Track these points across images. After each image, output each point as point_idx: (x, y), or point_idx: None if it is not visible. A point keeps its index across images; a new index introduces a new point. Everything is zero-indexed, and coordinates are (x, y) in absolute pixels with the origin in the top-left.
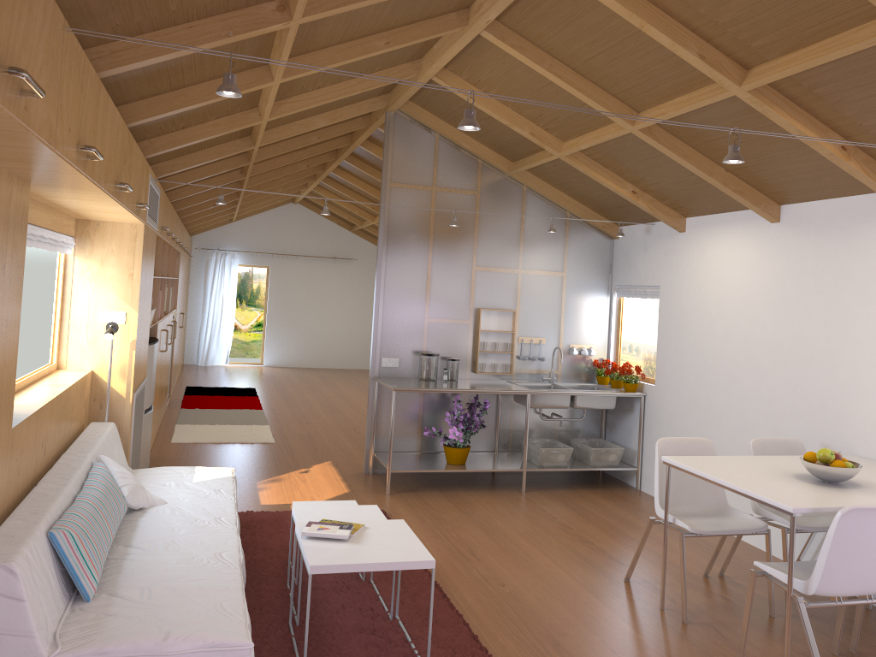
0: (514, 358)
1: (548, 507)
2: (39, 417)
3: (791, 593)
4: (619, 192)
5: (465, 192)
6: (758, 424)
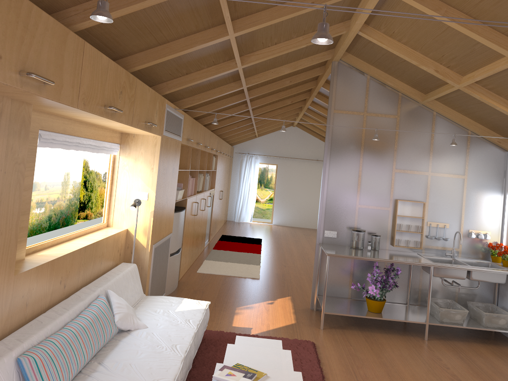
0: (423, 237)
1: (444, 357)
2: (55, 264)
3: None
4: None
5: (388, 116)
6: None
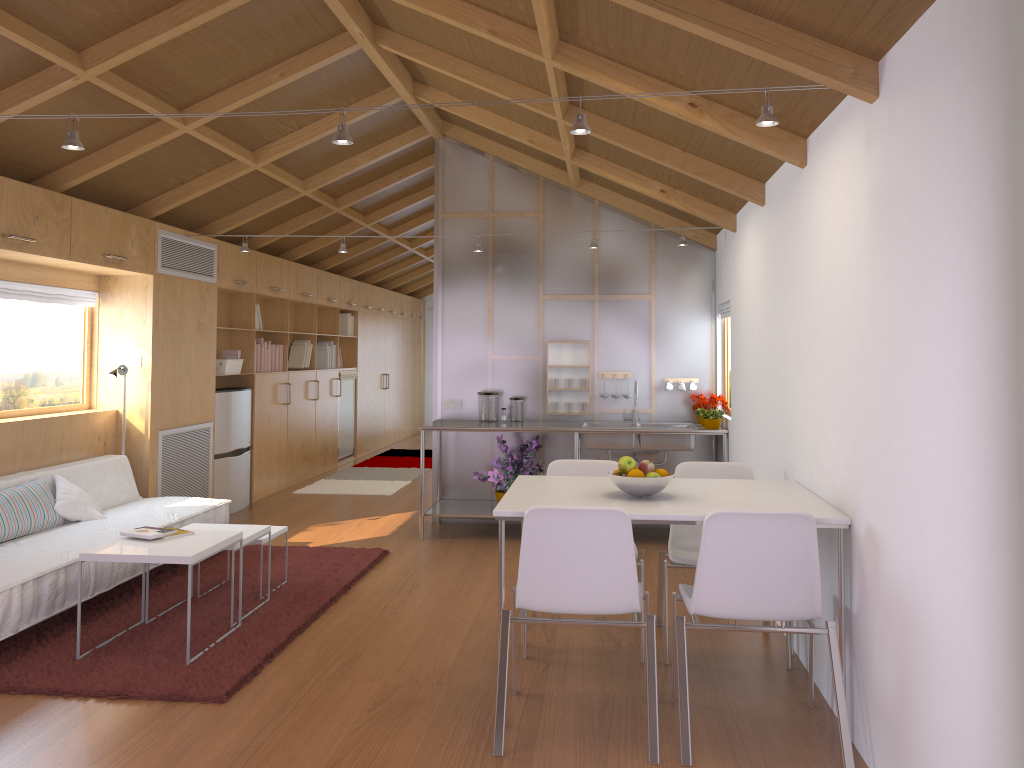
0: (595, 395)
1: None
2: None
3: (500, 605)
4: (646, 193)
5: (526, 214)
6: (763, 454)
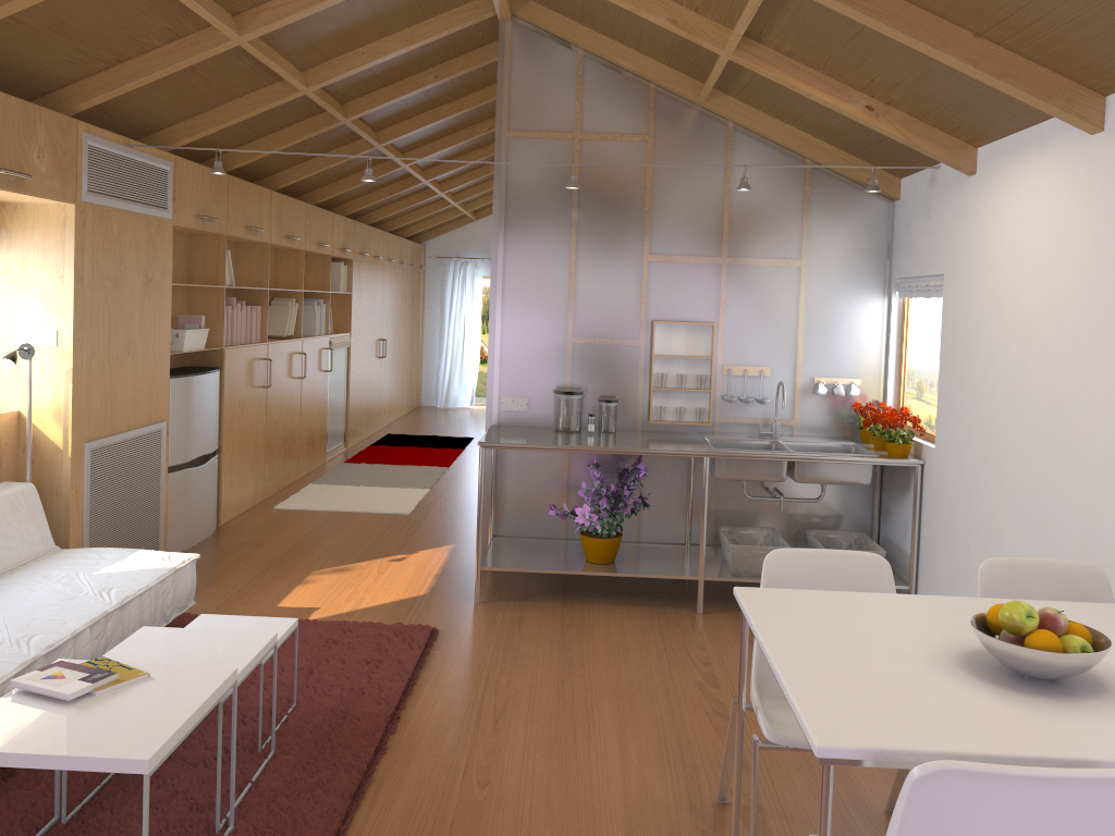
0: (716, 398)
1: (716, 644)
2: None
3: None
4: (843, 111)
5: (629, 137)
6: (1063, 528)
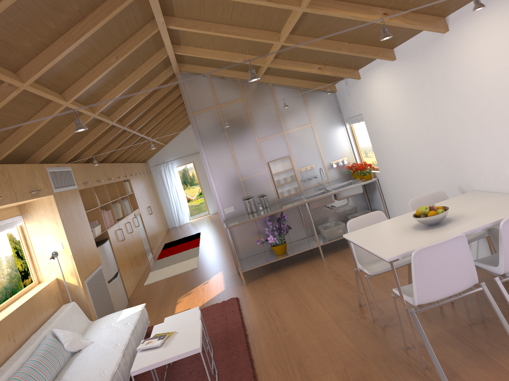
0: (299, 182)
1: (333, 264)
2: None
3: (405, 307)
4: (311, 72)
5: (236, 100)
6: (428, 183)
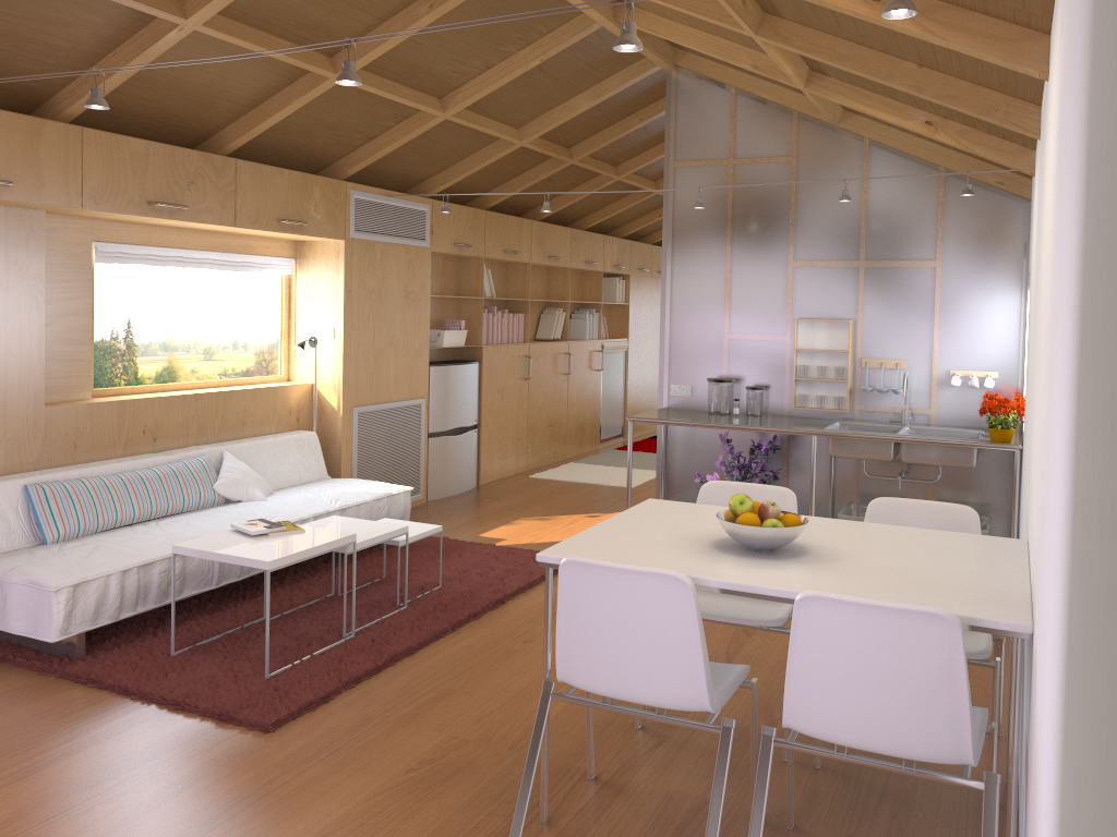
0: (856, 388)
1: None
2: (128, 407)
3: (544, 674)
4: (906, 127)
5: (775, 159)
6: (1025, 491)
